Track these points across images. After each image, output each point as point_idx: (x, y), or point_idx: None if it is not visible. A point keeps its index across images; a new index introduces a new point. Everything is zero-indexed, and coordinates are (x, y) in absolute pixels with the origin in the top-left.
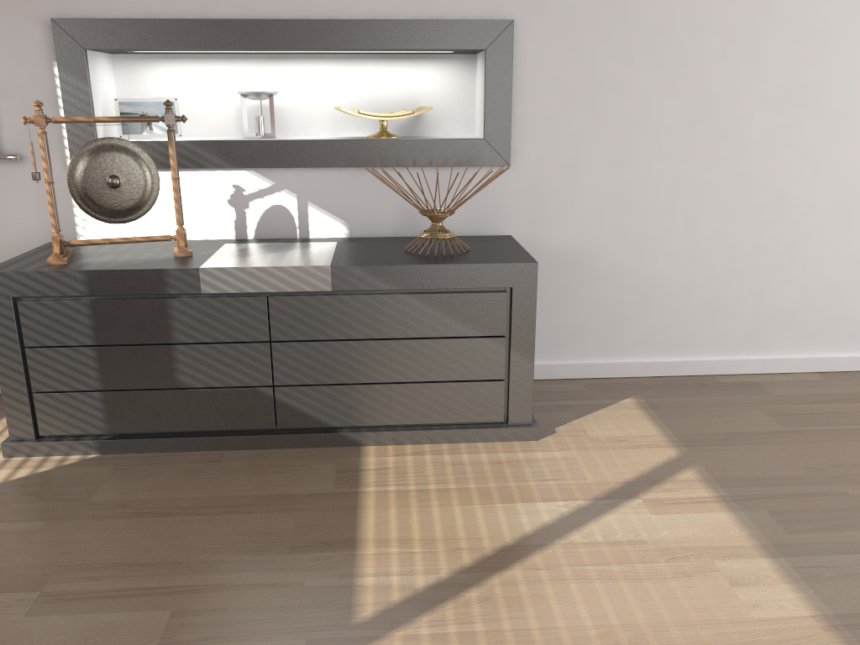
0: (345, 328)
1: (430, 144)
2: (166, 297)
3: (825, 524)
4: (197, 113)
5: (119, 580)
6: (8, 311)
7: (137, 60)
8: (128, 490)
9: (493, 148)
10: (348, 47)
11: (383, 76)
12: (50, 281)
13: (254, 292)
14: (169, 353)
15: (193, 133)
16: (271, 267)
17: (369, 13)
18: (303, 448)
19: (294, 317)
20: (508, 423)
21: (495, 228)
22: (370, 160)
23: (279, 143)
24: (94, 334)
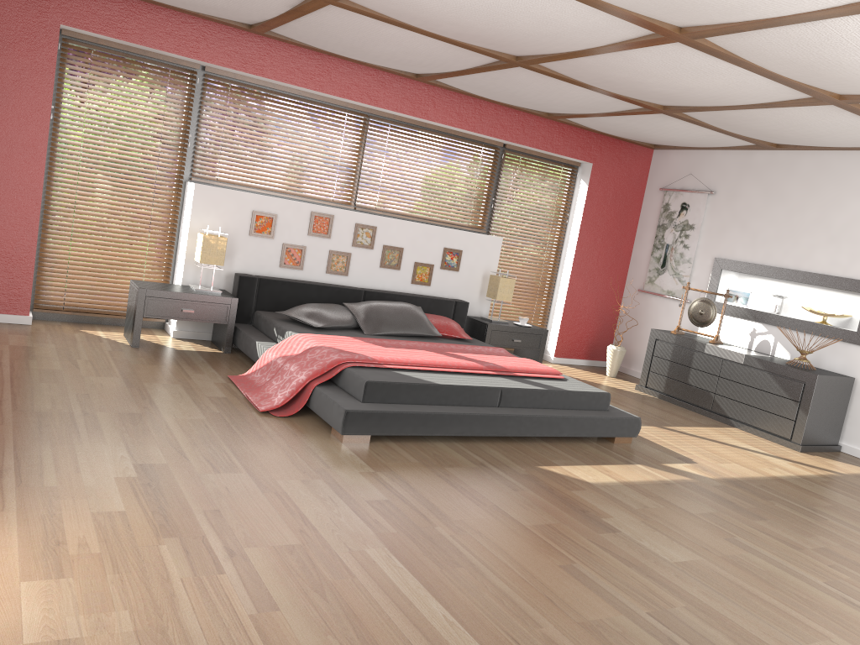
0: (743, 379)
1: (831, 328)
2: (694, 351)
3: (840, 488)
4: (760, 300)
5: (627, 405)
6: (653, 342)
7: (746, 276)
8: (653, 402)
9: (859, 336)
10: (809, 283)
11: (838, 299)
12: (666, 336)
13: (719, 357)
14: (688, 370)
15: (756, 307)
16: (726, 349)
17: (822, 271)
18: (715, 420)
19: (728, 370)
20: (791, 440)
21: (853, 374)
22: (805, 330)
23: (772, 315)
24: (671, 357)
